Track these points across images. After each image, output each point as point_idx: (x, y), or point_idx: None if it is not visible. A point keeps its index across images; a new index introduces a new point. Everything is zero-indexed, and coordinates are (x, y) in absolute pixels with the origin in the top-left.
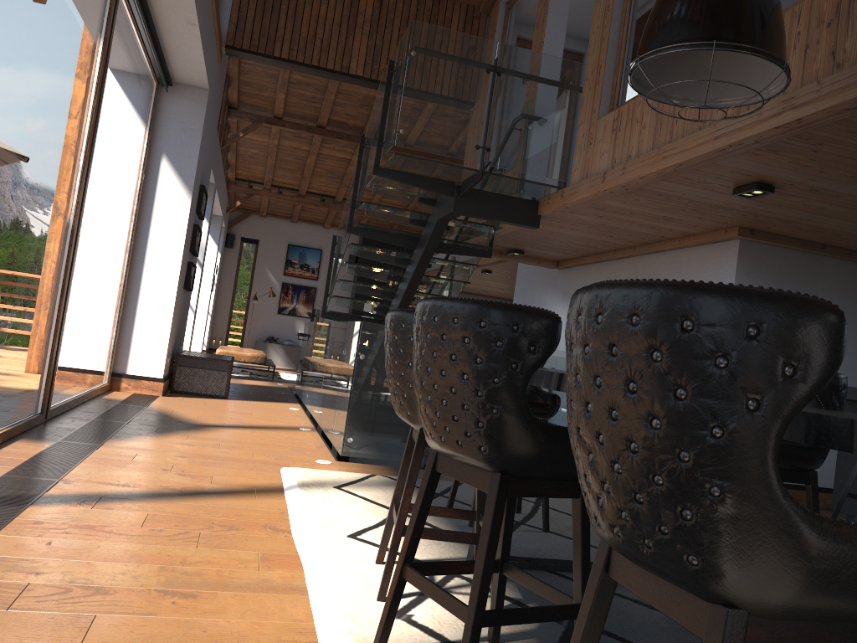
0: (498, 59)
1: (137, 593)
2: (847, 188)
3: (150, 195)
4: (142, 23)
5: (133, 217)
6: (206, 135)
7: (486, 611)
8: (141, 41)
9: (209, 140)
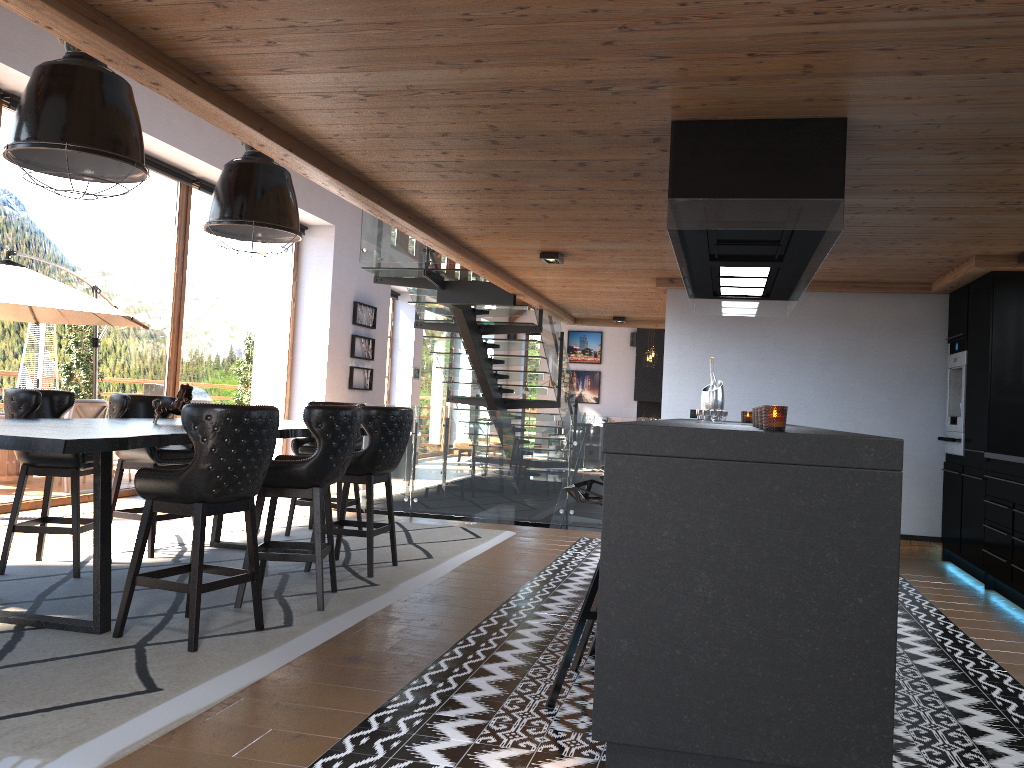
0: None
1: (1, 544)
2: (598, 246)
3: (300, 318)
4: None
5: (288, 337)
6: (349, 260)
7: (17, 525)
8: None
9: None
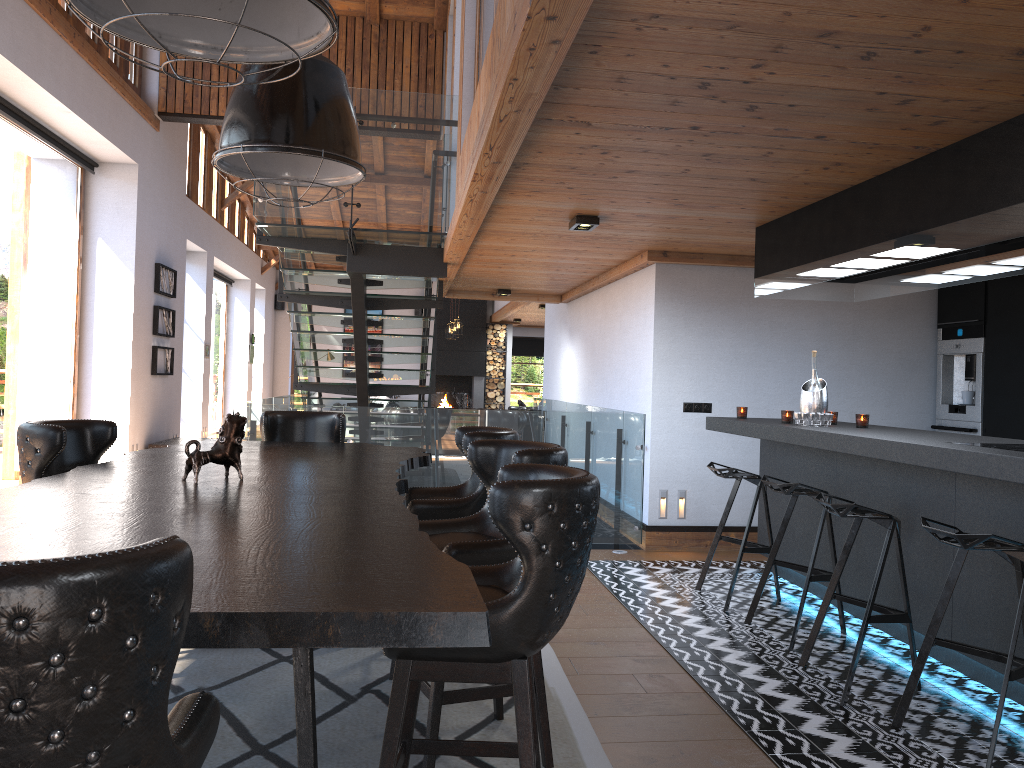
0: (358, 107)
1: None
2: (666, 211)
3: (91, 284)
4: (12, 121)
5: (74, 309)
6: (151, 210)
7: None
8: (30, 134)
9: (165, 213)
